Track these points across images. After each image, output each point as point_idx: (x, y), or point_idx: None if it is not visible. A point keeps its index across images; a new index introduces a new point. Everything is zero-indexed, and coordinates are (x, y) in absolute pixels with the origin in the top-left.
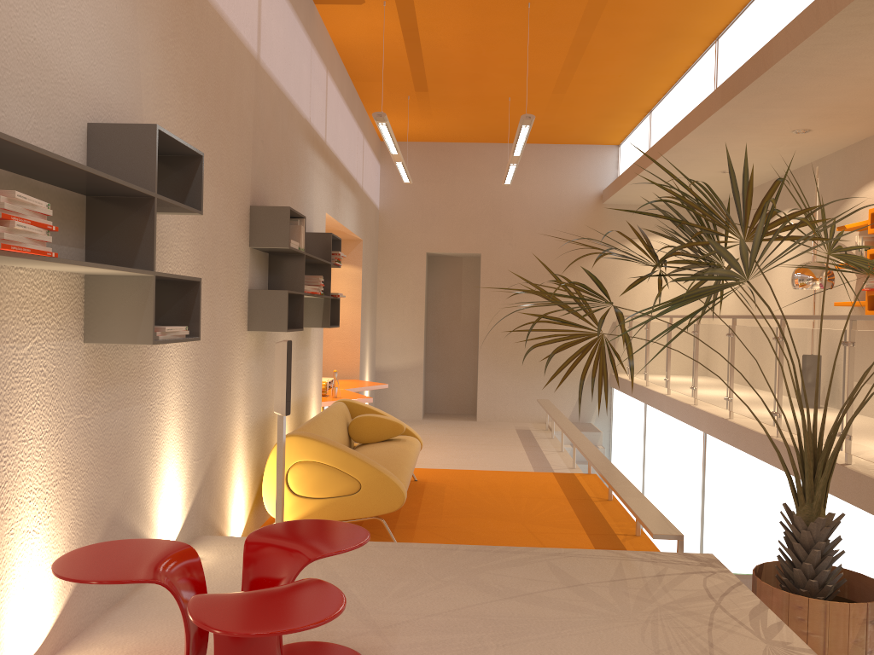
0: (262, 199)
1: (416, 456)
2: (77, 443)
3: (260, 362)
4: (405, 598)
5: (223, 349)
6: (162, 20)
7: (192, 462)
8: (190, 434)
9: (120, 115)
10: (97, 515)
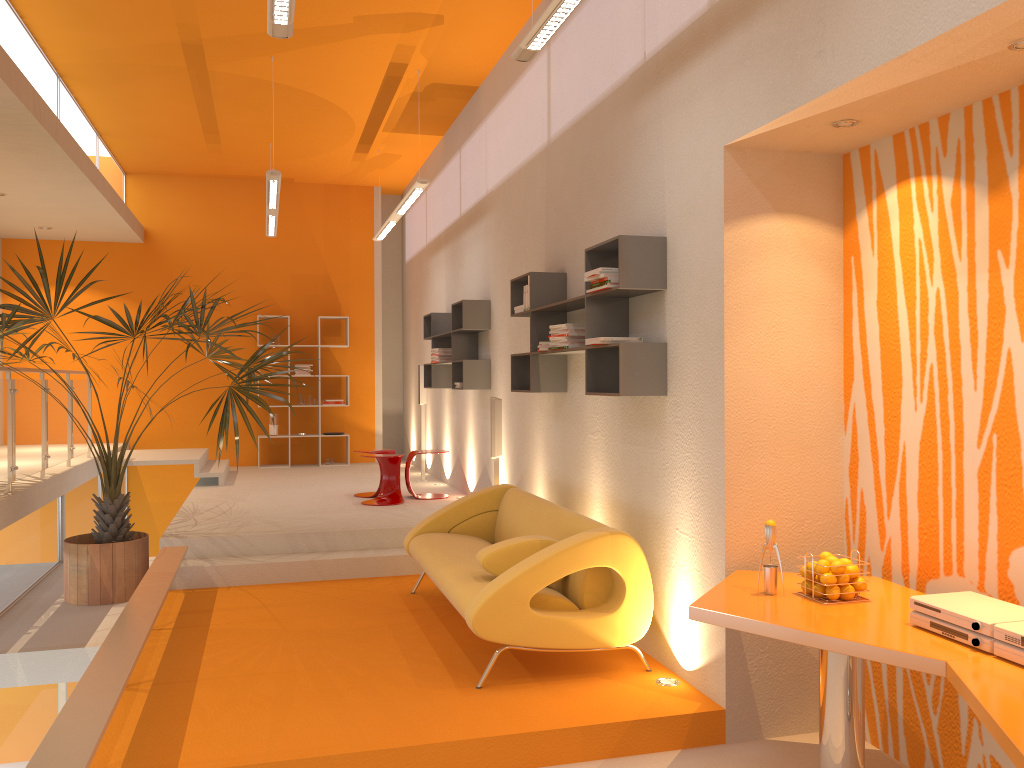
0: (557, 263)
1: (441, 581)
2: (477, 426)
3: (559, 423)
4: (360, 514)
5: (526, 402)
6: (494, 228)
7: (510, 470)
8: (509, 451)
9: (484, 292)
10: (481, 460)
